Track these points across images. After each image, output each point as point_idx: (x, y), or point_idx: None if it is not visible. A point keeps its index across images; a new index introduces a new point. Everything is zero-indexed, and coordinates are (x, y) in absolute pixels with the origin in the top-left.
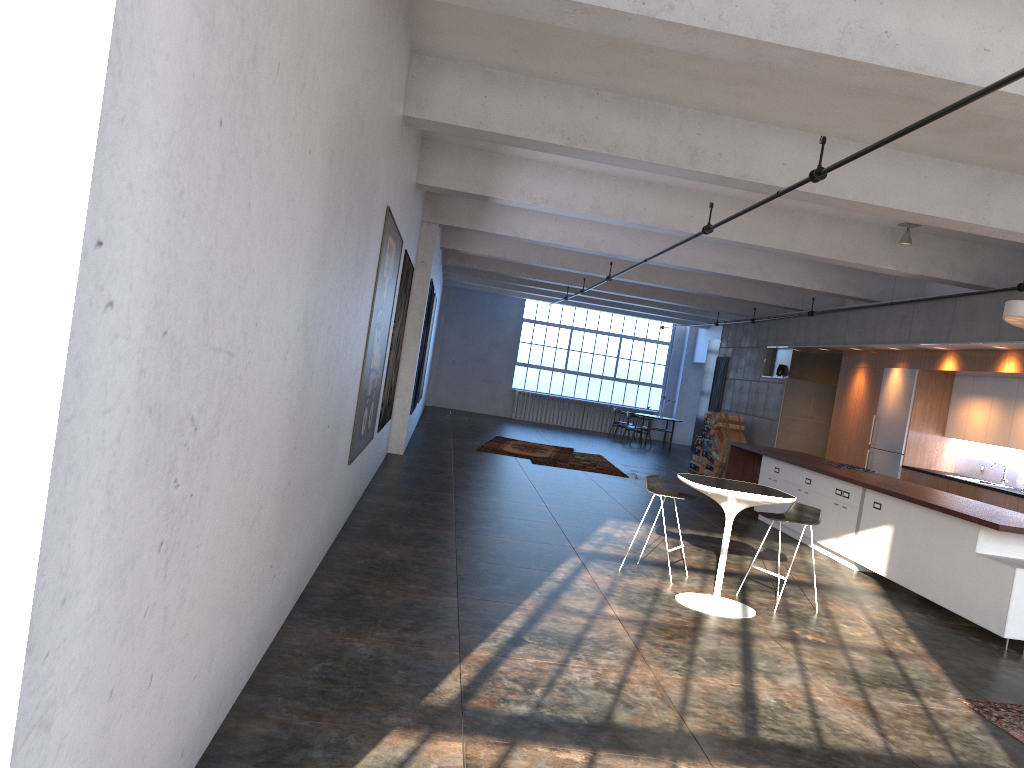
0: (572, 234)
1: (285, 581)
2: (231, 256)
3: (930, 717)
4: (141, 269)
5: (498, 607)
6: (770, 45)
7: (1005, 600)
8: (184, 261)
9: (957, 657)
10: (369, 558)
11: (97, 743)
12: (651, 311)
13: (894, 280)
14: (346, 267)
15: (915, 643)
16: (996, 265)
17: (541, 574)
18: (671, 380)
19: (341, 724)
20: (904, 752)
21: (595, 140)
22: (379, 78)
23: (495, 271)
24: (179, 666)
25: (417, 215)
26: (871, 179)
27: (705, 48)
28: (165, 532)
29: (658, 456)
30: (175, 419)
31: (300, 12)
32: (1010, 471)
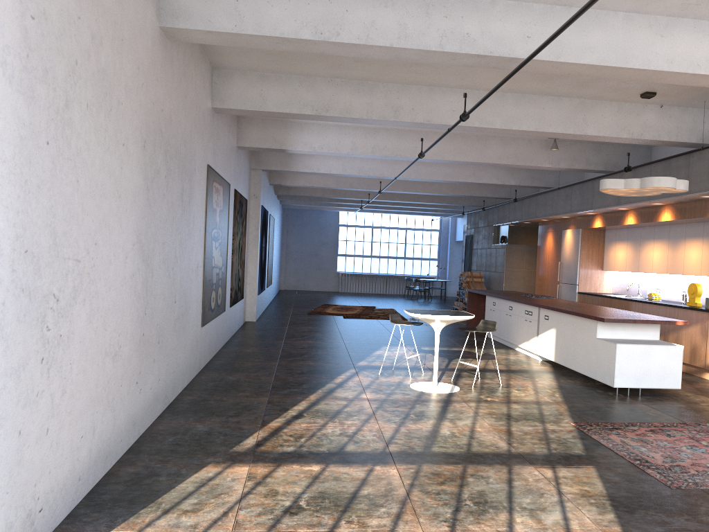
0: (349, 166)
1: (152, 393)
2: (68, 209)
3: (545, 433)
4: (5, 221)
5: (292, 400)
6: (400, 49)
7: (613, 364)
8: (33, 214)
9: (581, 401)
10: (217, 381)
11: (14, 456)
12: (421, 210)
13: (563, 172)
14: (172, 205)
15: (558, 396)
16: (616, 156)
17: (326, 380)
18: (443, 254)
19: (179, 464)
20: (518, 451)
21: (333, 109)
22: (181, 91)
23: (311, 195)
24: (68, 428)
25: (243, 166)
26: (509, 114)
27: (365, 54)
28: (44, 353)
29: (434, 305)
30: (41, 295)
31: (99, 73)
32: (643, 287)
